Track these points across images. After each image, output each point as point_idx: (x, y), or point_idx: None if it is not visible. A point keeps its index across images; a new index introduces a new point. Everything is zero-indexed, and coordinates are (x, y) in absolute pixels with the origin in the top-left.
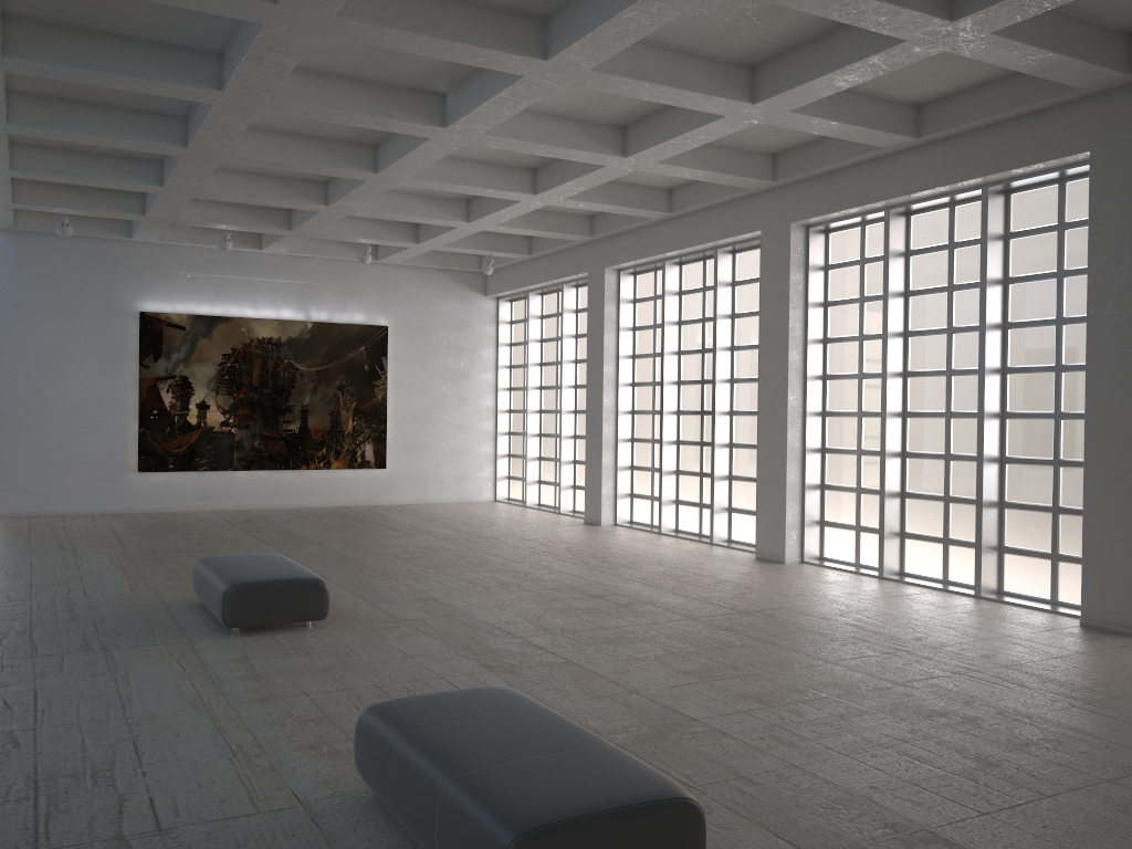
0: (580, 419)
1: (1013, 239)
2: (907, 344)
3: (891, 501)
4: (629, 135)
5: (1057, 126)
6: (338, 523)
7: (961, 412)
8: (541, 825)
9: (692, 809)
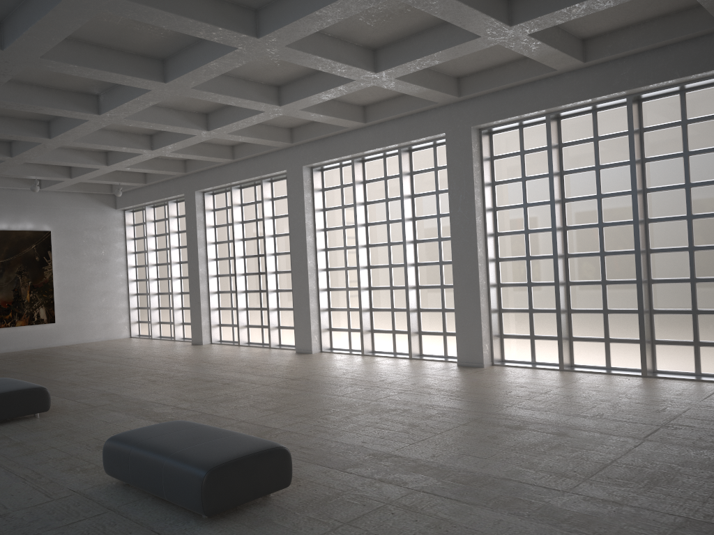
0: (184, 282)
1: (414, 174)
2: (367, 230)
3: (365, 313)
4: (210, 118)
5: (430, 120)
6: (28, 360)
7: (396, 264)
8: (219, 464)
9: (285, 451)
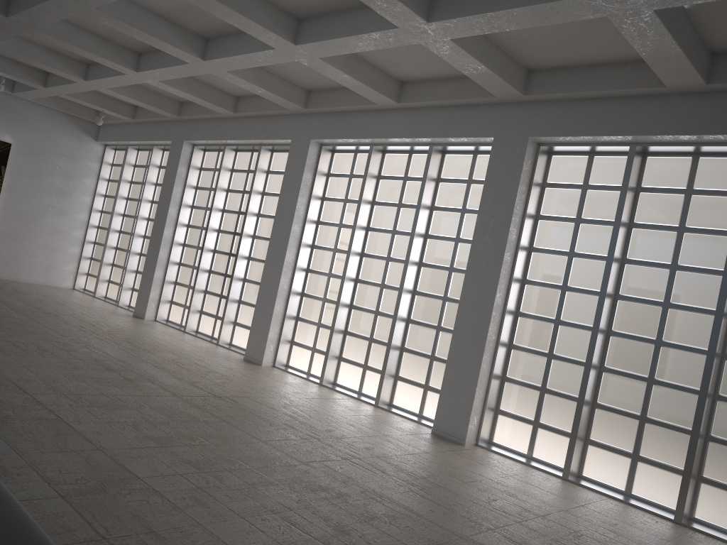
0: (147, 243)
1: (441, 182)
2: (367, 235)
3: (337, 335)
4: (210, 46)
5: (479, 117)
6: None
7: (390, 286)
8: None
9: None
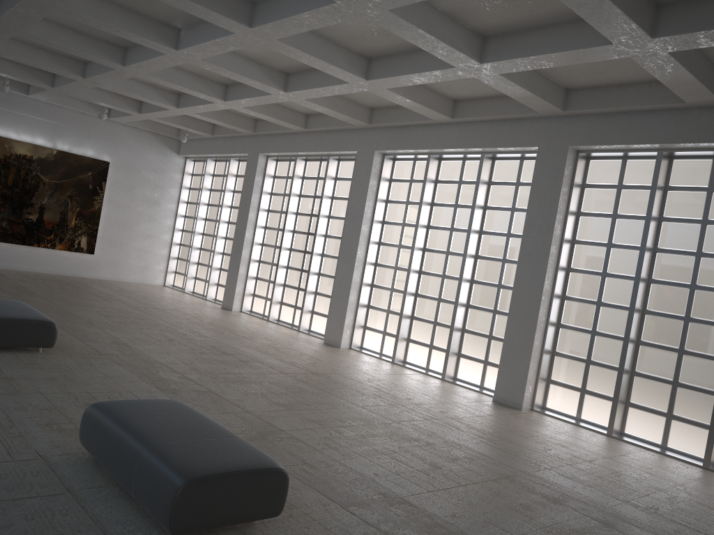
0: (228, 243)
1: (492, 185)
2: (428, 232)
3: (405, 320)
4: (290, 79)
5: (524, 129)
6: (57, 286)
7: (450, 276)
8: (201, 476)
9: (283, 475)
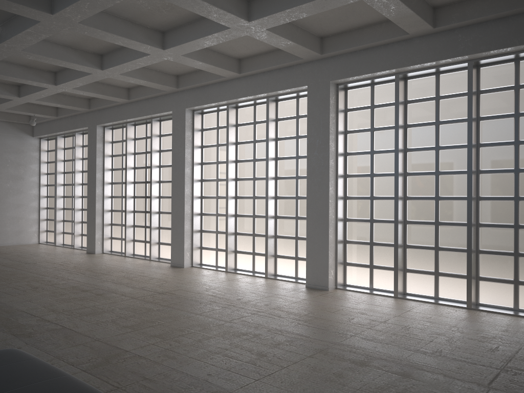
0: (85, 200)
1: (279, 121)
2: (237, 166)
3: (231, 236)
4: (104, 59)
5: (295, 74)
6: None
7: (259, 196)
8: None
9: None
